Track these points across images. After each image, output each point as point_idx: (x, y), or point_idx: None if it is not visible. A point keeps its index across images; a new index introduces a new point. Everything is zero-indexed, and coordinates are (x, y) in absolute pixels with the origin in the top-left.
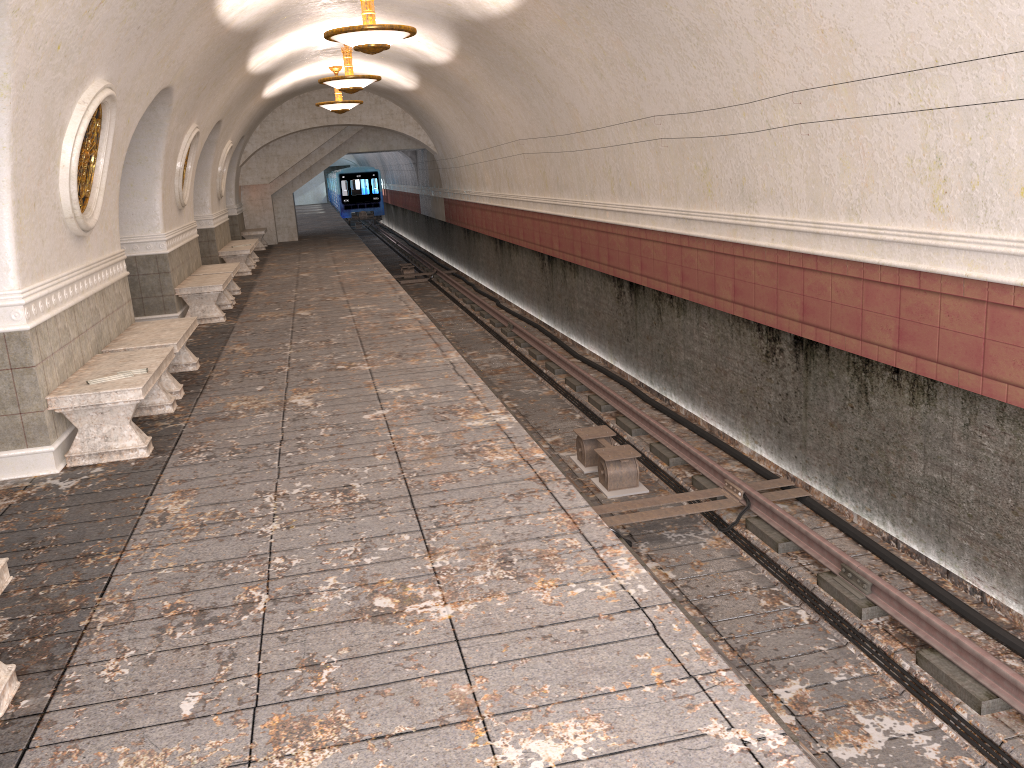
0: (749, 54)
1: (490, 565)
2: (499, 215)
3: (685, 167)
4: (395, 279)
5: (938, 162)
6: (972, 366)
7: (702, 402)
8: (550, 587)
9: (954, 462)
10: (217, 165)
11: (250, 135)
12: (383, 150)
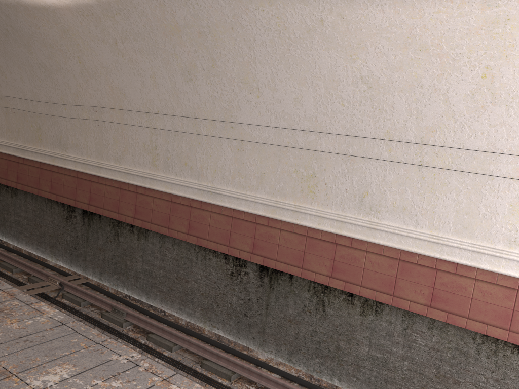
0: (73, 85)
1: None
2: None
3: (25, 124)
4: None
5: (155, 147)
6: (164, 224)
7: (24, 241)
8: (15, 322)
9: (155, 262)
10: None
11: None
12: None
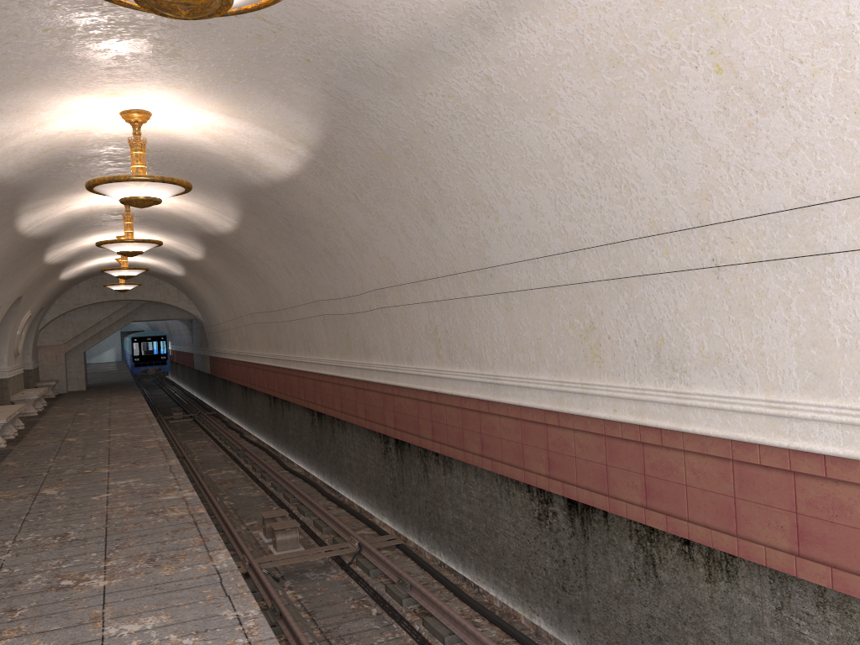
0: (355, 267)
1: (141, 562)
2: (243, 367)
3: (338, 332)
4: (165, 419)
5: (436, 330)
6: (459, 445)
7: (357, 491)
8: (171, 568)
9: (463, 506)
10: (16, 329)
11: (50, 306)
12: (162, 319)
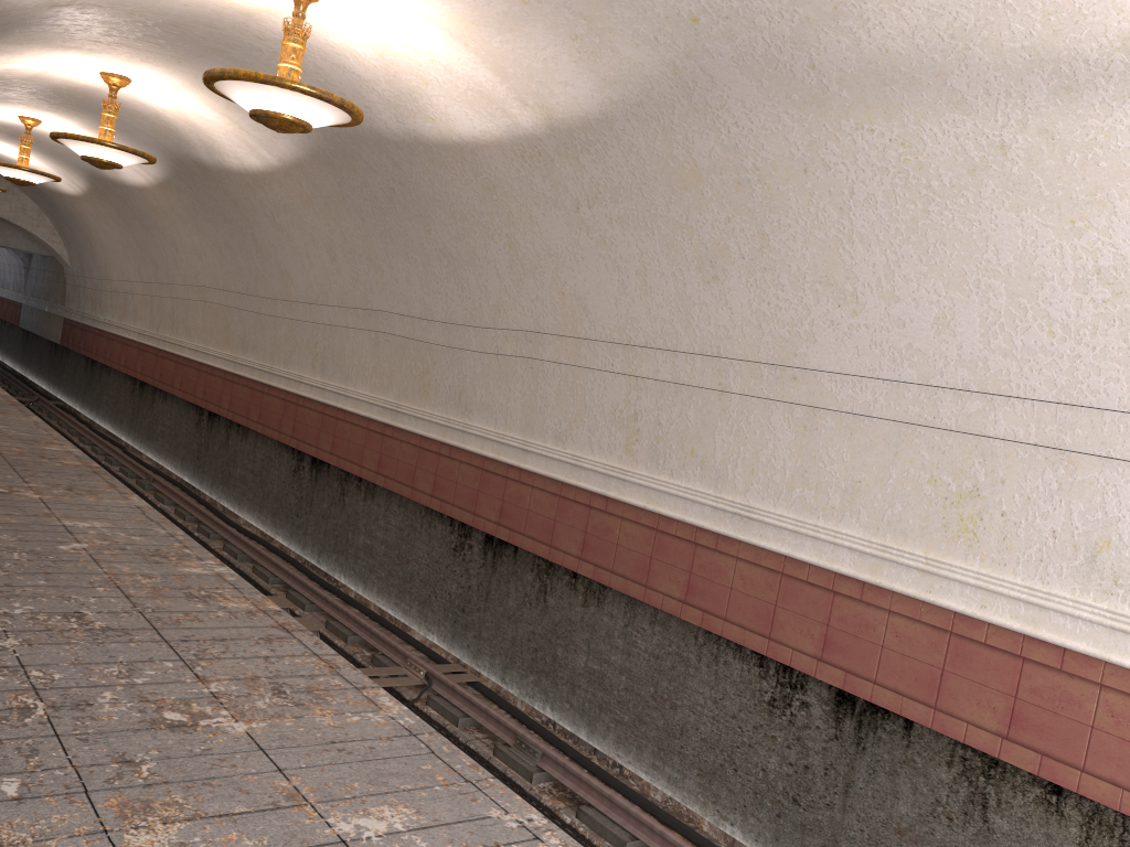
0: (494, 289)
1: (266, 693)
2: (150, 355)
3: (404, 364)
4: None
5: (635, 416)
6: (638, 578)
7: (376, 587)
8: (329, 714)
9: (612, 656)
10: None
11: None
12: None
